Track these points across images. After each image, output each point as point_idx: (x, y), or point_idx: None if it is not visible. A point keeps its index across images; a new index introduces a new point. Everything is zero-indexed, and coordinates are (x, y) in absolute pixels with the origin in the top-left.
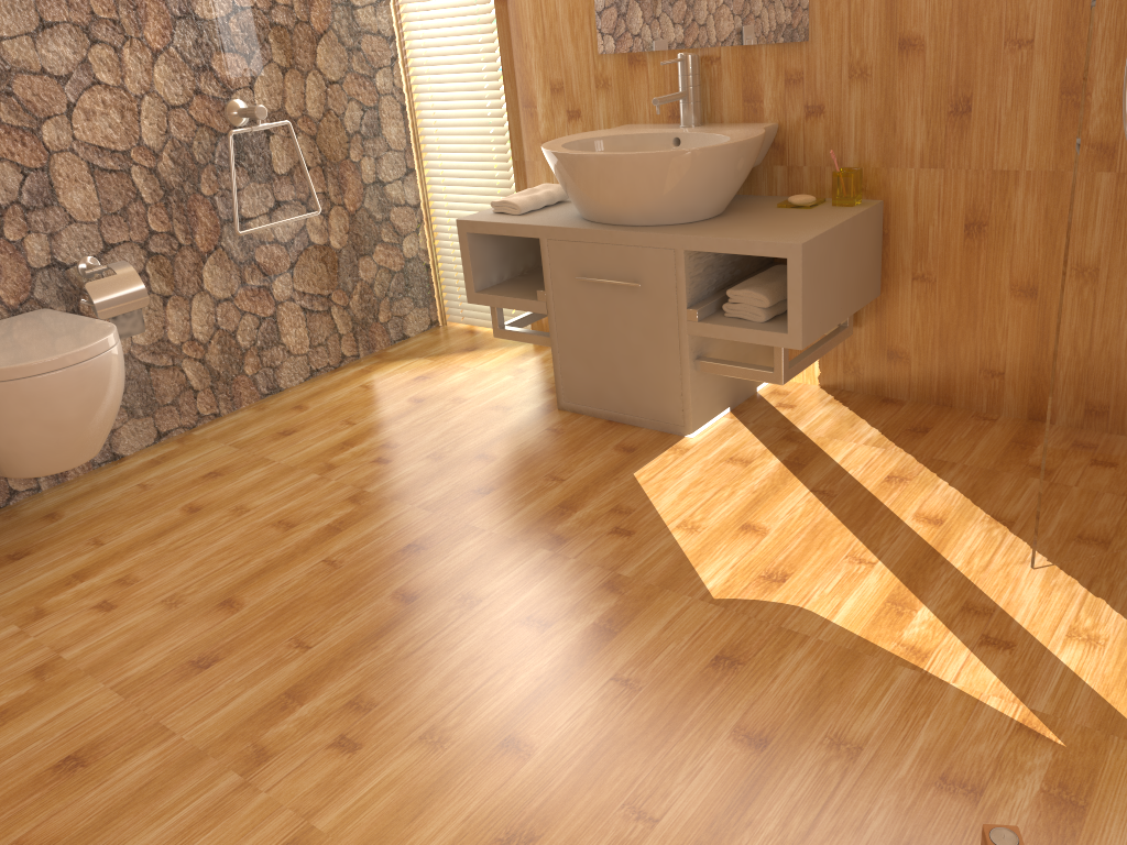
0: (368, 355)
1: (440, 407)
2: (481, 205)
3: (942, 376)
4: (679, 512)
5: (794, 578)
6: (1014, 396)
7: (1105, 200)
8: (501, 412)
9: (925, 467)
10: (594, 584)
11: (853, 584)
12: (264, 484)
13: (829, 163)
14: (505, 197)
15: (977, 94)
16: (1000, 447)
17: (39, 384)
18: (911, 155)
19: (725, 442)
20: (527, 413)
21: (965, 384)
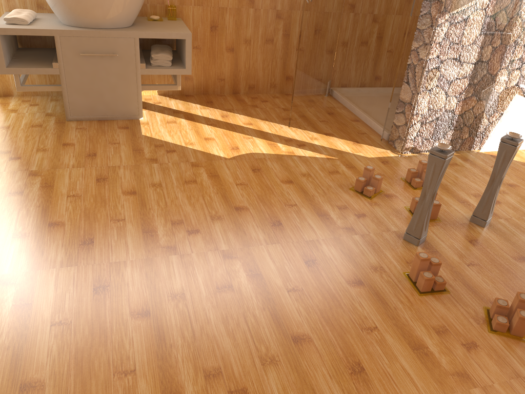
0: None
1: (0, 132)
2: None
3: (205, 83)
4: (179, 141)
5: (240, 147)
6: (228, 87)
7: (306, 15)
8: (39, 127)
9: (227, 111)
10: (189, 167)
11: (255, 143)
12: None
13: (158, 3)
14: (7, 15)
15: None
16: (237, 102)
17: None
18: (191, 1)
19: (157, 118)
20: (54, 125)
21: (212, 85)
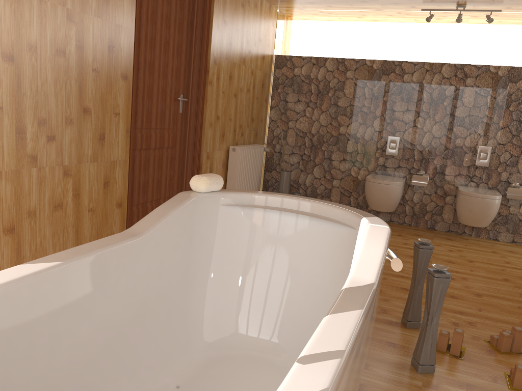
0: None
1: None
2: None
3: None
4: None
5: None
6: None
7: None
8: None
9: None
10: None
11: None
12: (518, 257)
13: None
14: None
15: None
16: None
17: (470, 198)
18: None
19: None
20: None
21: None
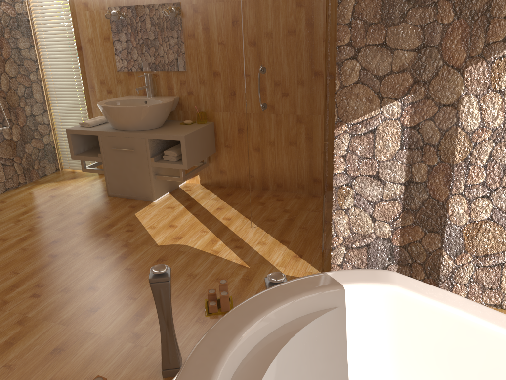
0: (30, 182)
1: (62, 198)
2: (75, 123)
3: (237, 178)
4: (149, 223)
5: (184, 237)
6: None
7: (255, 122)
8: (86, 198)
9: (228, 205)
10: (120, 245)
11: (201, 237)
12: None
13: (196, 110)
14: (84, 121)
15: (237, 89)
16: None
17: None
18: (220, 108)
19: (167, 202)
20: (96, 198)
21: (243, 180)
